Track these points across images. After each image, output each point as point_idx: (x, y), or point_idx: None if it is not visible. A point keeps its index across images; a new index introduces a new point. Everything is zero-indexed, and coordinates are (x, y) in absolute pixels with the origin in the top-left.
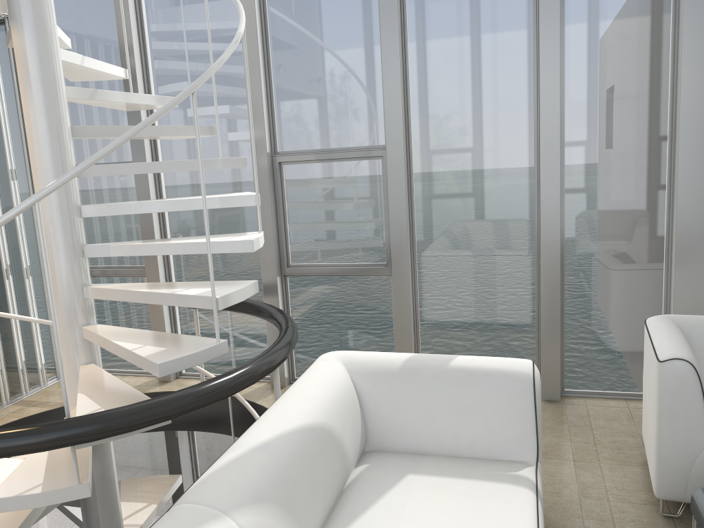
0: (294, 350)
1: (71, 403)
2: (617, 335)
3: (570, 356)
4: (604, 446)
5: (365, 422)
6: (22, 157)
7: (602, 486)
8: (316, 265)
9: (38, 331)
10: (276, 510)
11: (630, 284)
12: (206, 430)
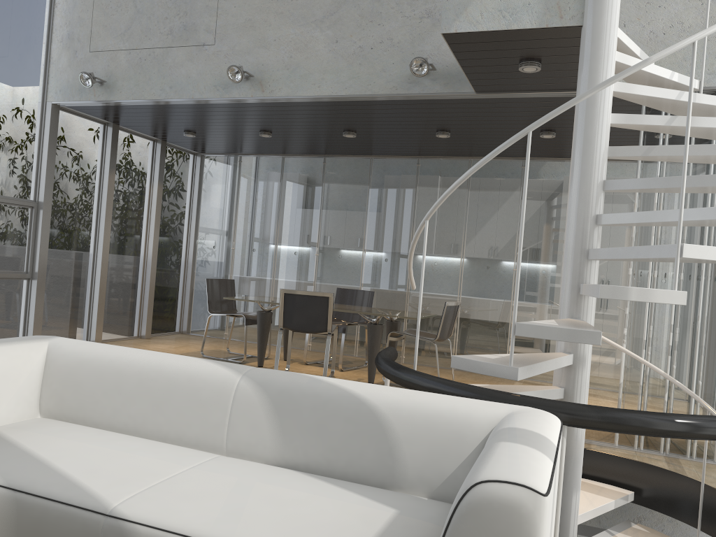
0: None
1: None
2: None
3: None
4: None
5: None
6: None
7: None
8: None
9: None
10: (267, 402)
11: None
12: None
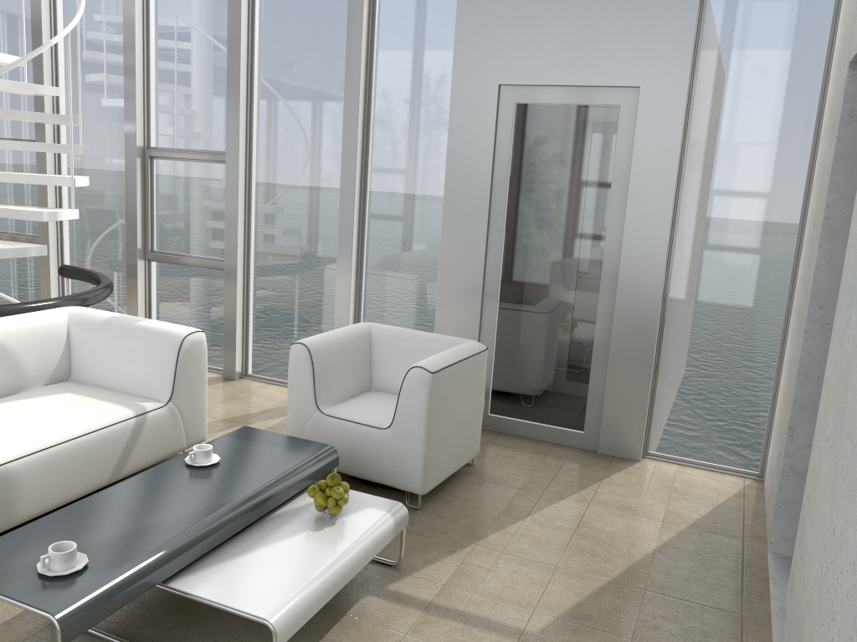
0: None
1: None
2: None
3: None
4: None
5: (71, 359)
6: None
7: None
8: (174, 253)
9: None
10: None
11: (412, 304)
12: None
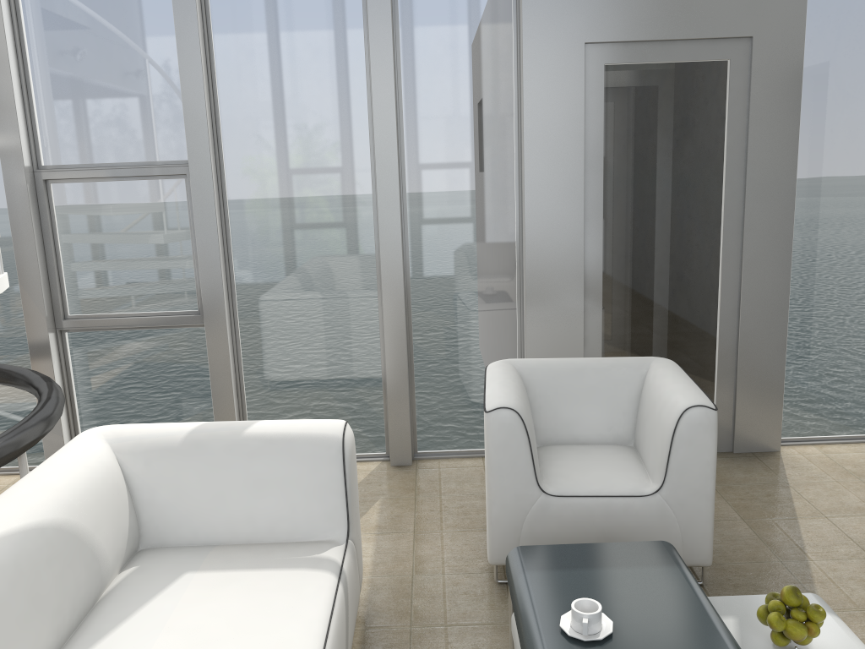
0: (80, 428)
1: None
2: (471, 385)
3: (422, 412)
4: (450, 512)
5: (138, 513)
6: None
7: (440, 558)
8: (105, 315)
9: None
10: None
11: (483, 326)
12: None
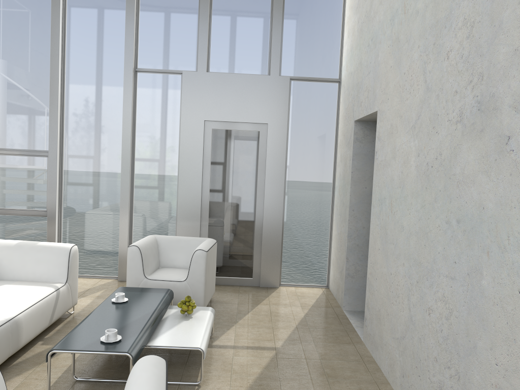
0: None
1: None
2: None
3: None
4: None
5: None
6: None
7: None
8: (8, 208)
9: None
10: None
11: (162, 226)
12: None
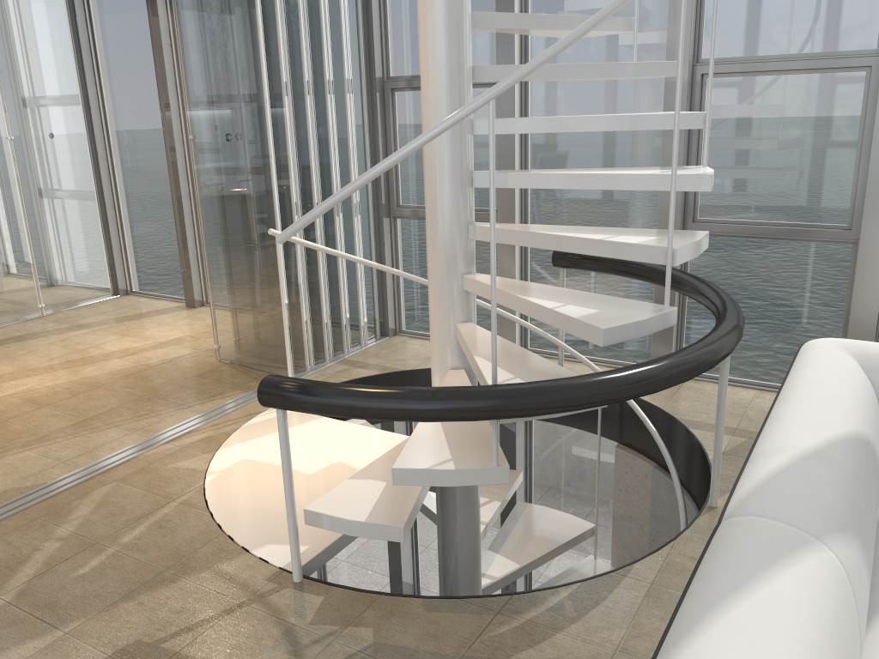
0: (685, 334)
1: (441, 368)
2: None
3: None
4: None
5: None
6: (358, 63)
7: None
8: (736, 221)
9: (363, 280)
10: (859, 545)
11: None
12: (559, 422)
